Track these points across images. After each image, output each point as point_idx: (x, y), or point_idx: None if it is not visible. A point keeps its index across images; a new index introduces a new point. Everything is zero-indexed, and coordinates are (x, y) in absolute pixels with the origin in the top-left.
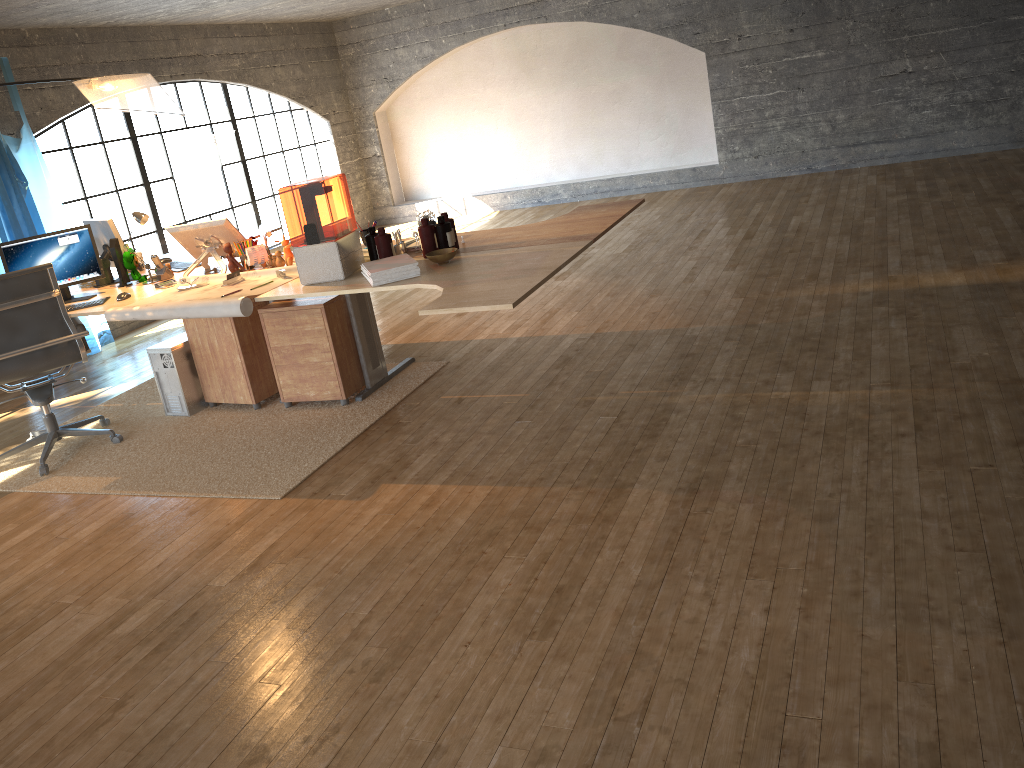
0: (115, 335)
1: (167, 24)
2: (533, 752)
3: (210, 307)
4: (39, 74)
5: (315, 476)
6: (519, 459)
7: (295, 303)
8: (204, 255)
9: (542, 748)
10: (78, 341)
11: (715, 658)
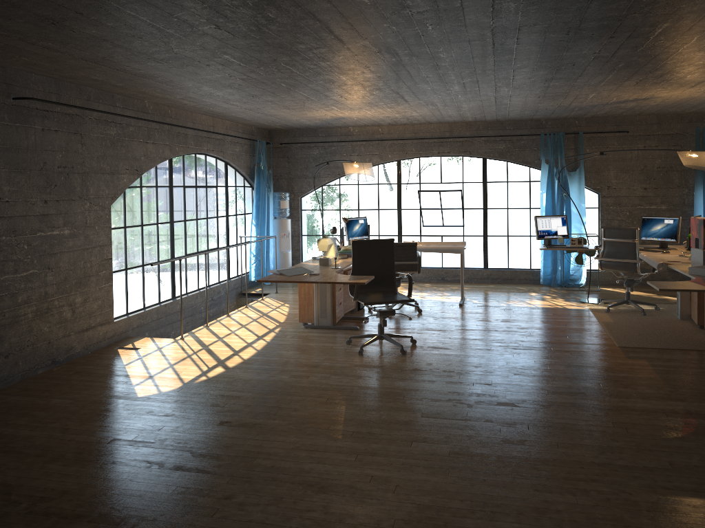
0: None
1: None
2: (493, 394)
3: (652, 262)
4: None
5: (641, 348)
6: (692, 380)
7: None
8: None
9: (495, 395)
10: (637, 264)
11: (553, 416)
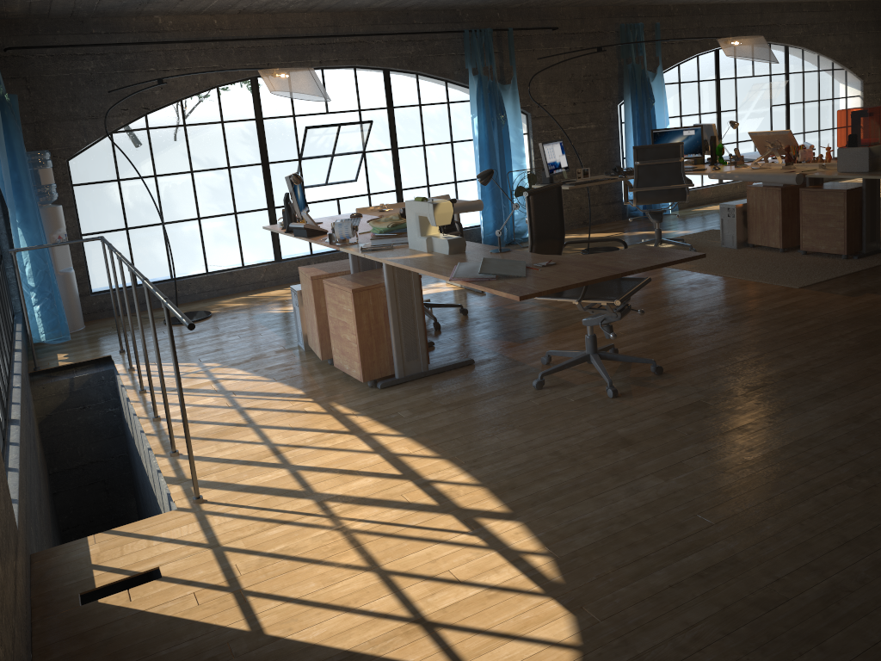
0: (678, 207)
1: (757, 2)
2: None
3: (775, 176)
4: (672, 34)
5: (821, 284)
6: None
7: (825, 188)
8: (768, 152)
9: None
10: (686, 189)
11: None
